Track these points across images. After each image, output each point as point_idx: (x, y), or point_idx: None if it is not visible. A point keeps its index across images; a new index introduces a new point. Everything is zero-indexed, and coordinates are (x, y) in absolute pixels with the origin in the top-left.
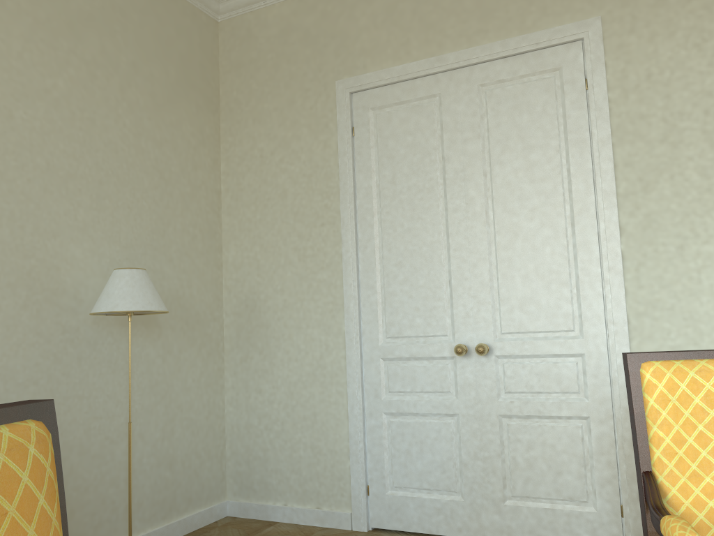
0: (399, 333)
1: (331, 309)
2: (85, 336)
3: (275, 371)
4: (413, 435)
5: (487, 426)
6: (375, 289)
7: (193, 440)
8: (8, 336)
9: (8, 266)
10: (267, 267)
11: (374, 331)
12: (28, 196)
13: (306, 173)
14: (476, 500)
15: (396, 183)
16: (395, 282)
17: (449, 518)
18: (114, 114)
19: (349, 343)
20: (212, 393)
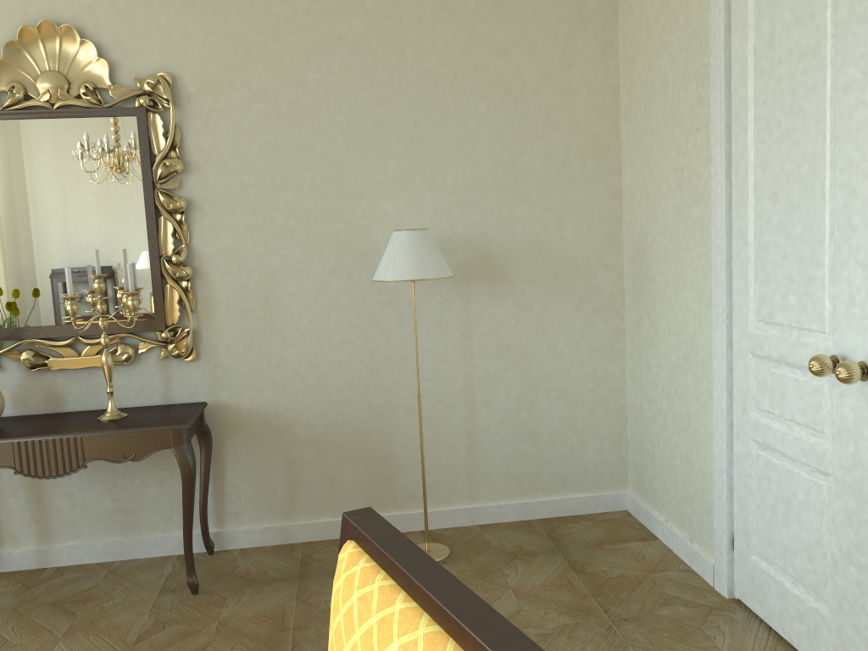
0: (769, 317)
1: (703, 265)
2: (405, 297)
3: (659, 345)
4: (779, 485)
5: (866, 513)
6: (746, 238)
7: (568, 415)
8: (320, 300)
9: (314, 233)
10: (652, 197)
11: (743, 308)
12: (329, 159)
13: (683, 46)
14: (845, 627)
15: (774, 44)
16: (768, 228)
17: (812, 635)
18: (429, 34)
19: (715, 322)
20: (601, 361)
